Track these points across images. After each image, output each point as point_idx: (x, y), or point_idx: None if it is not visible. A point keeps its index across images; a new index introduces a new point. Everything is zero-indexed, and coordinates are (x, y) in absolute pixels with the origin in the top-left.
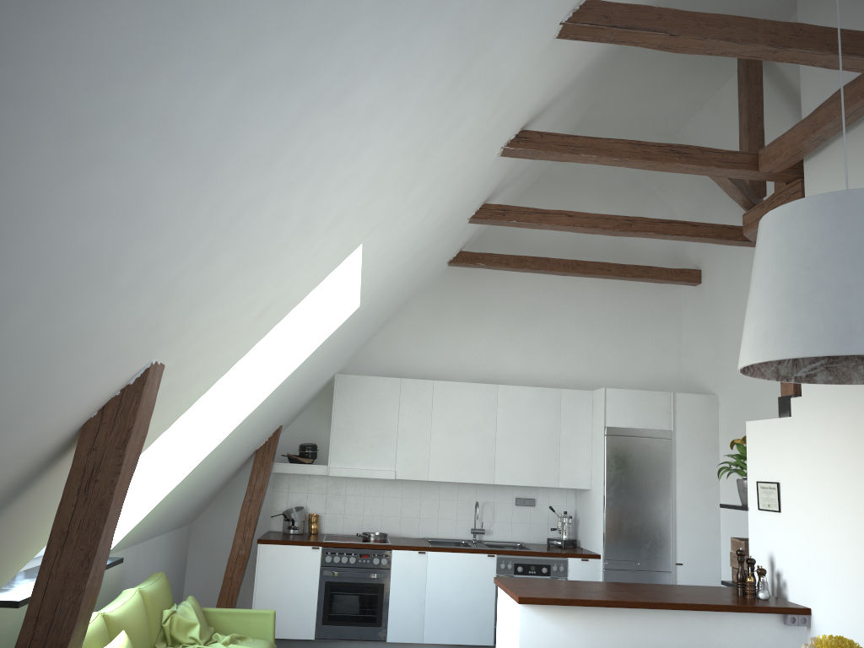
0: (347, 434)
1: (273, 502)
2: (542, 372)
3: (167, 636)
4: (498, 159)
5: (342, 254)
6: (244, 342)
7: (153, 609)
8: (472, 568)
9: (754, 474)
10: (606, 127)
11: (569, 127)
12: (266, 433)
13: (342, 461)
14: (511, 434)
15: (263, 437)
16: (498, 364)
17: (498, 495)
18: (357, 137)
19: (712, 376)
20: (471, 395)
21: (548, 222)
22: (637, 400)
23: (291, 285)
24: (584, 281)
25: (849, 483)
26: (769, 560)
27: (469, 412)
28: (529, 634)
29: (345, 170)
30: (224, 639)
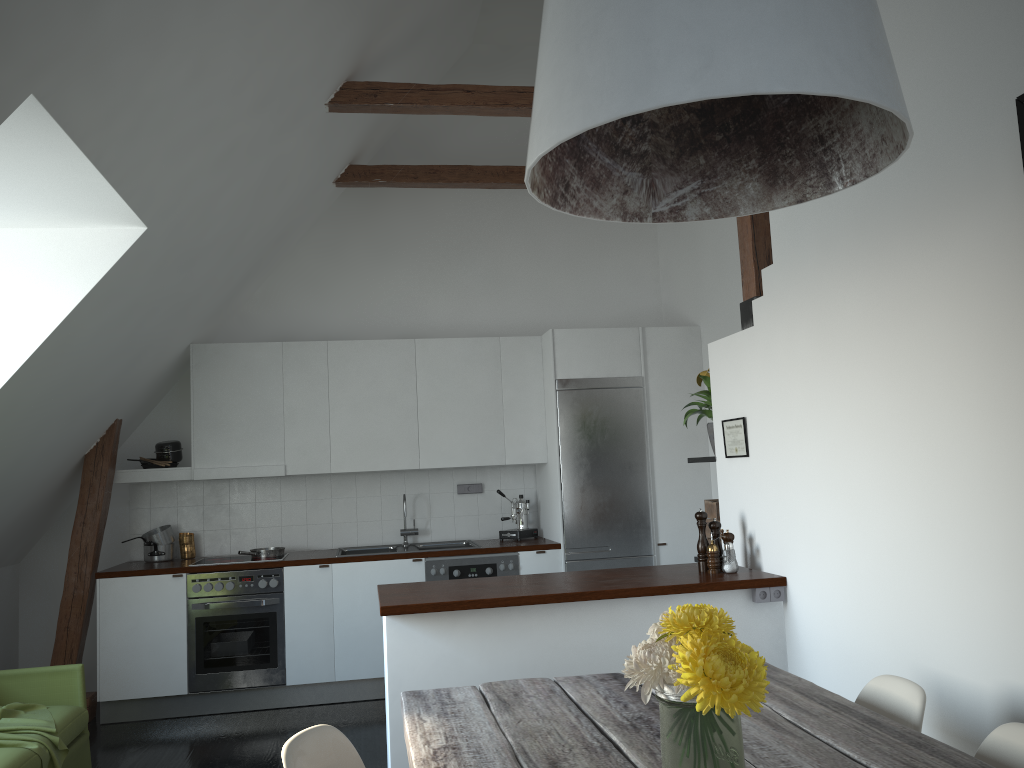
0: (214, 423)
1: (131, 523)
2: (481, 320)
3: None
4: None
5: None
6: None
7: None
8: (393, 578)
9: (720, 412)
10: None
11: None
12: (85, 430)
13: (210, 460)
14: (438, 403)
15: (85, 436)
16: (421, 314)
17: (434, 484)
18: None
19: (693, 303)
20: (379, 356)
21: (439, 102)
22: (596, 341)
23: None
24: (527, 196)
25: (819, 402)
26: (741, 522)
27: (379, 378)
28: (402, 655)
29: None
30: None
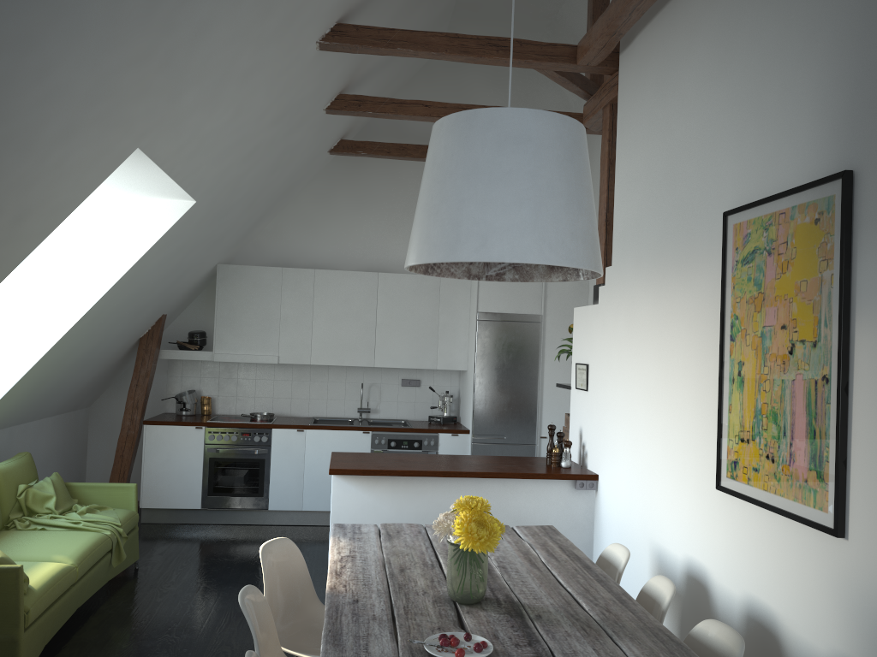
0: (230, 322)
1: (168, 386)
2: None
3: (23, 507)
4: (323, 53)
5: (111, 159)
6: (12, 246)
7: (6, 484)
8: (348, 444)
9: (576, 357)
10: (484, 9)
11: (439, 11)
12: (142, 322)
13: (226, 348)
14: (391, 320)
15: (142, 326)
16: (385, 252)
17: (384, 377)
18: (25, 61)
19: None
20: (352, 283)
21: (405, 112)
22: (509, 286)
23: (45, 193)
24: None
25: (625, 365)
26: (580, 433)
27: (350, 299)
28: (341, 500)
29: (34, 89)
30: (81, 509)
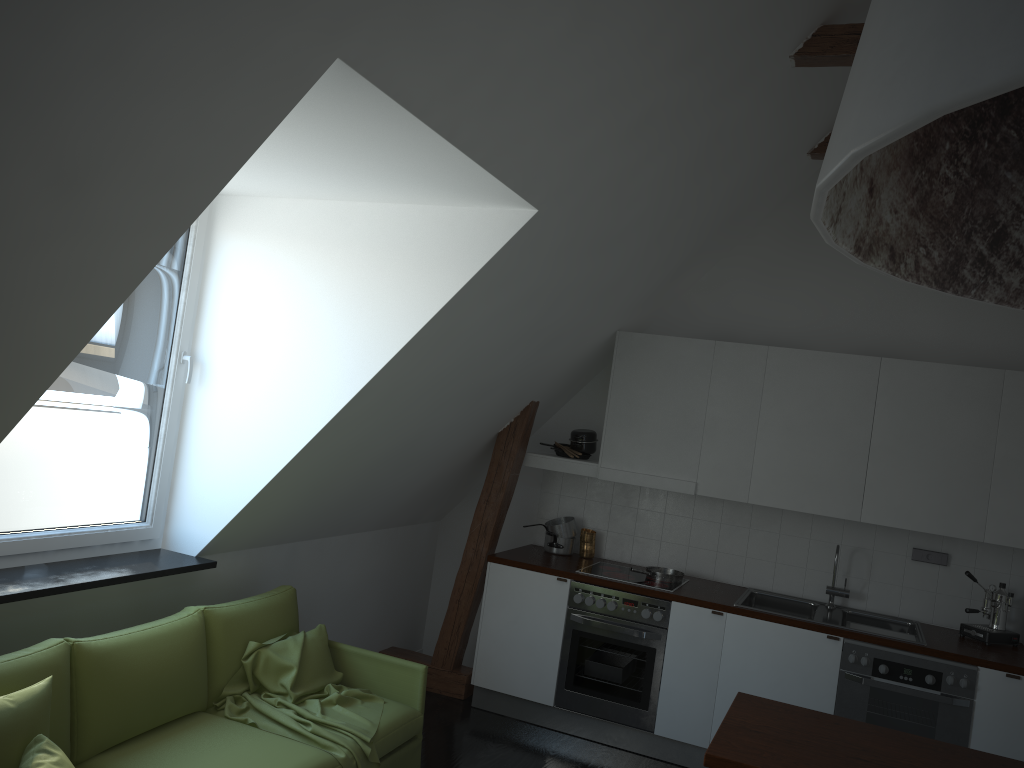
0: (628, 422)
1: (540, 506)
2: (984, 341)
3: (247, 678)
4: None
5: (273, 75)
6: (92, 242)
7: (226, 638)
8: (798, 651)
9: None
10: None
11: None
12: (494, 410)
13: (618, 461)
14: (899, 443)
15: (495, 416)
16: (899, 324)
17: (881, 540)
18: None
19: None
20: (830, 373)
21: None
22: None
23: (112, 129)
24: None
25: None
26: None
27: (825, 400)
28: None
29: None
30: (330, 695)
